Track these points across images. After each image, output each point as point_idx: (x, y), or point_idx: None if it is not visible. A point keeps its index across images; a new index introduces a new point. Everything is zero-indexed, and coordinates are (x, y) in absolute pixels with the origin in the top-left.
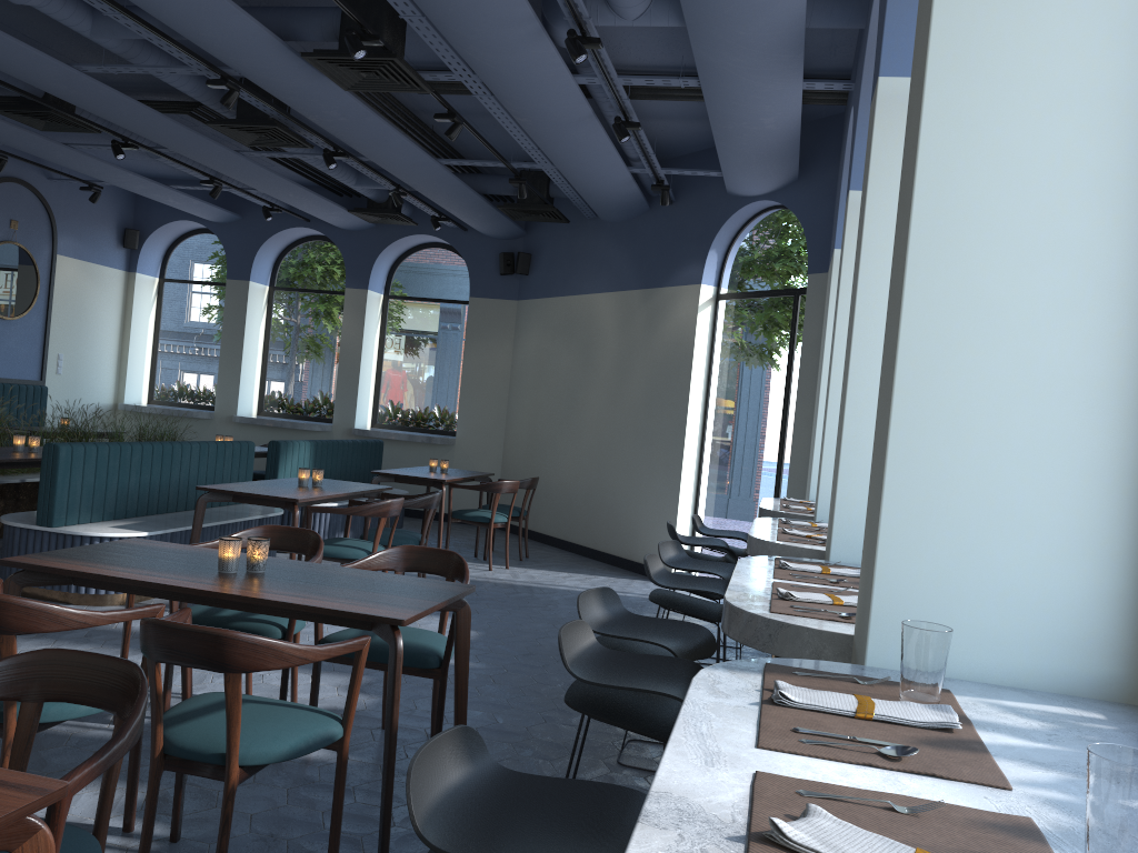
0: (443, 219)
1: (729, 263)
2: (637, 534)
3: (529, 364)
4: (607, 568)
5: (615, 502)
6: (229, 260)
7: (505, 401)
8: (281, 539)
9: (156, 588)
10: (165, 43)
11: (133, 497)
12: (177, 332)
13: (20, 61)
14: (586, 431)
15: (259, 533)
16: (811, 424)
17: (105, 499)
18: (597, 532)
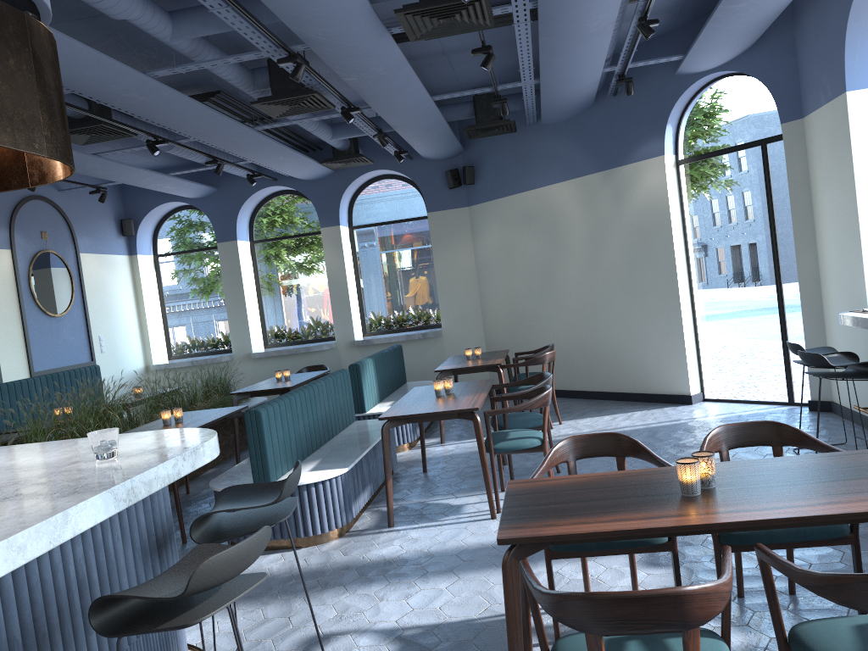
0: (404, 152)
1: (683, 133)
2: (645, 371)
3: (494, 256)
4: (626, 404)
5: (615, 350)
6: (215, 227)
7: (476, 290)
8: (585, 447)
9: (690, 530)
10: (250, 31)
11: (303, 439)
12: (179, 296)
13: (107, 77)
14: (569, 298)
15: (564, 447)
16: (815, 247)
17: (290, 448)
18: (601, 377)
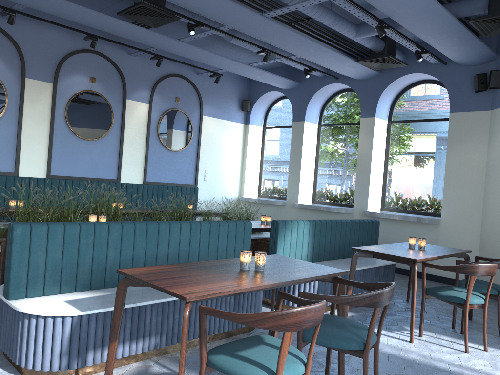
0: (425, 52)
1: None
2: None
3: None
4: None
5: None
6: (293, 110)
7: (481, 190)
8: None
9: None
10: None
11: (113, 269)
12: (271, 156)
13: None
14: None
15: None
16: None
17: (77, 272)
18: None
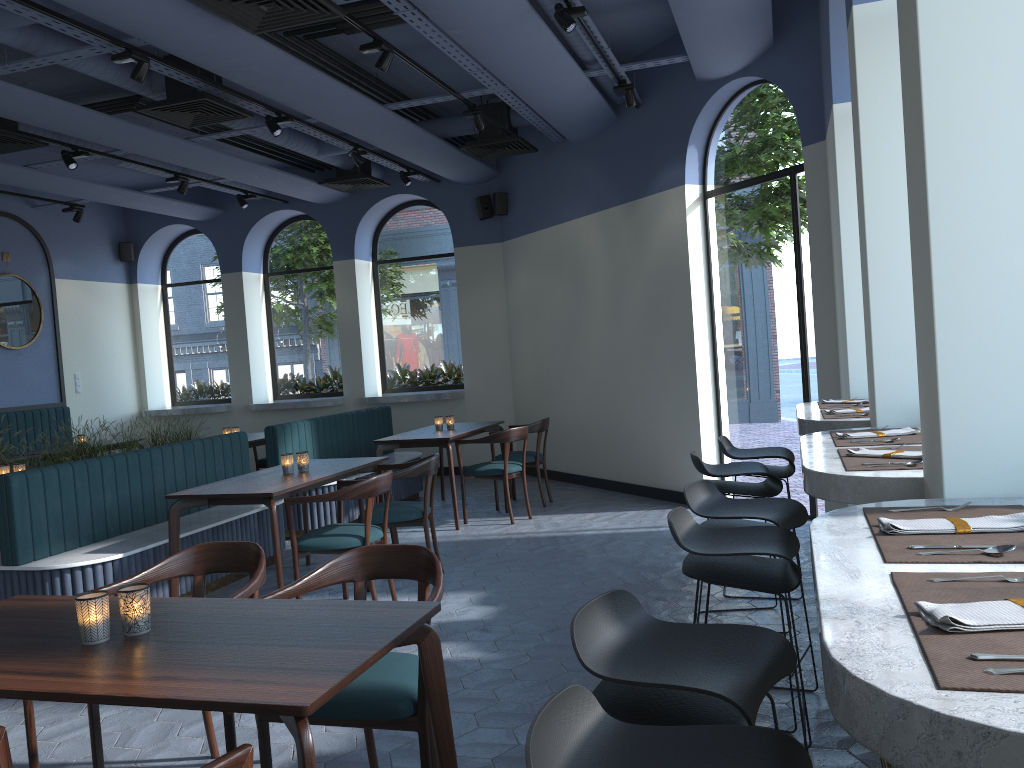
0: (412, 173)
1: (711, 157)
2: (661, 460)
3: (523, 304)
4: (635, 500)
5: (632, 430)
6: (220, 255)
7: (506, 345)
8: (219, 558)
9: None
10: (51, 20)
11: (113, 514)
12: (186, 333)
13: None
14: (591, 362)
15: (192, 556)
16: (834, 312)
17: (78, 523)
18: (619, 464)
